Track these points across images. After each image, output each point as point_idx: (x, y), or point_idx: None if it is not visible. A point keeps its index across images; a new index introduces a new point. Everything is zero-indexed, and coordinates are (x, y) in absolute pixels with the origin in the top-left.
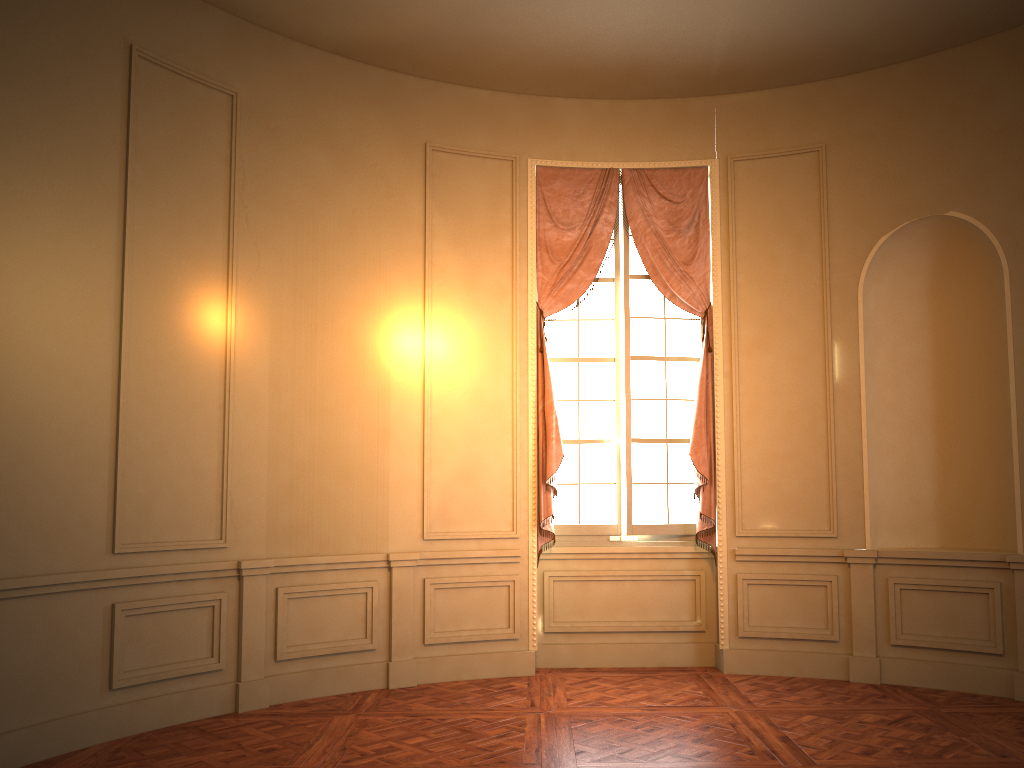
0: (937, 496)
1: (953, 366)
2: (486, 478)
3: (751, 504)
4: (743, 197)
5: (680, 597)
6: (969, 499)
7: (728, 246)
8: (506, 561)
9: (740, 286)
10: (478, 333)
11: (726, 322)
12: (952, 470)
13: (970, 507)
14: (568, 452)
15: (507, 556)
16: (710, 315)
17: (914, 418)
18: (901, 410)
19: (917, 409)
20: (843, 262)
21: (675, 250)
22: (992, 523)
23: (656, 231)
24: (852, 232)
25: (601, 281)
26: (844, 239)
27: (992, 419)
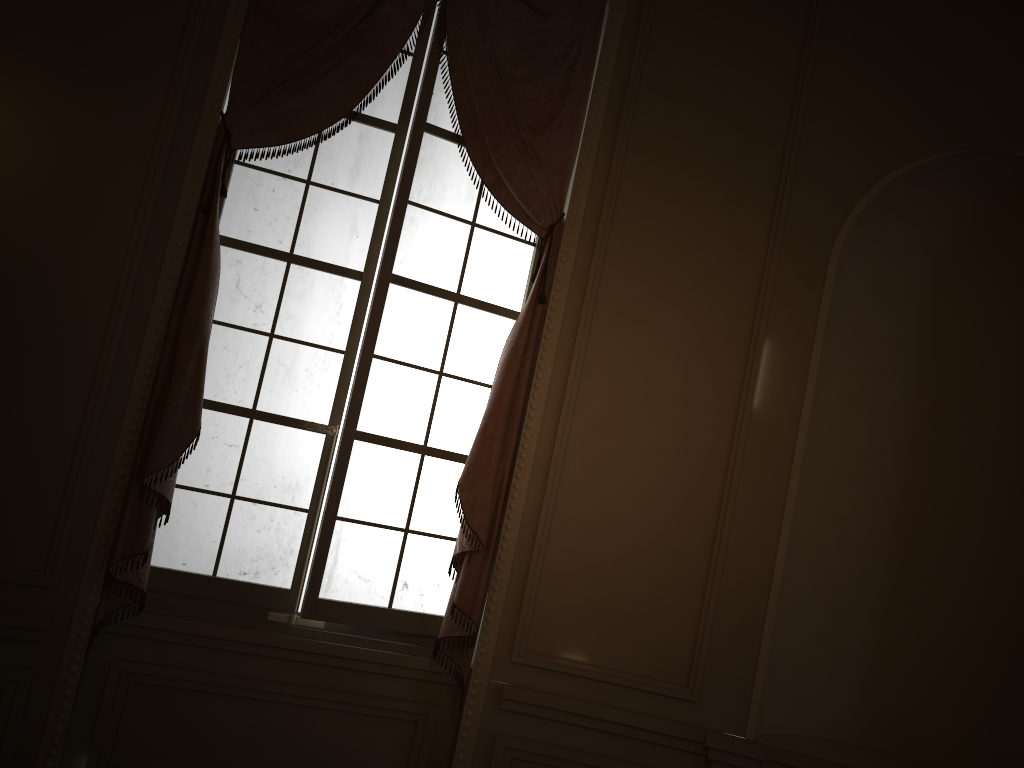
0: (874, 653)
1: (947, 432)
2: (6, 446)
3: (553, 606)
4: (664, 41)
5: (381, 751)
6: (929, 672)
7: (618, 120)
8: (8, 636)
9: (623, 198)
10: (68, 133)
11: (583, 256)
12: (909, 613)
13: (928, 686)
14: (226, 430)
15: (14, 625)
16: (557, 237)
17: (864, 507)
18: (846, 488)
19: (871, 492)
20: (815, 200)
21: (521, 101)
22: (966, 727)
23: (495, 56)
24: (842, 150)
25: (371, 124)
26: (825, 159)
27: (1004, 541)
